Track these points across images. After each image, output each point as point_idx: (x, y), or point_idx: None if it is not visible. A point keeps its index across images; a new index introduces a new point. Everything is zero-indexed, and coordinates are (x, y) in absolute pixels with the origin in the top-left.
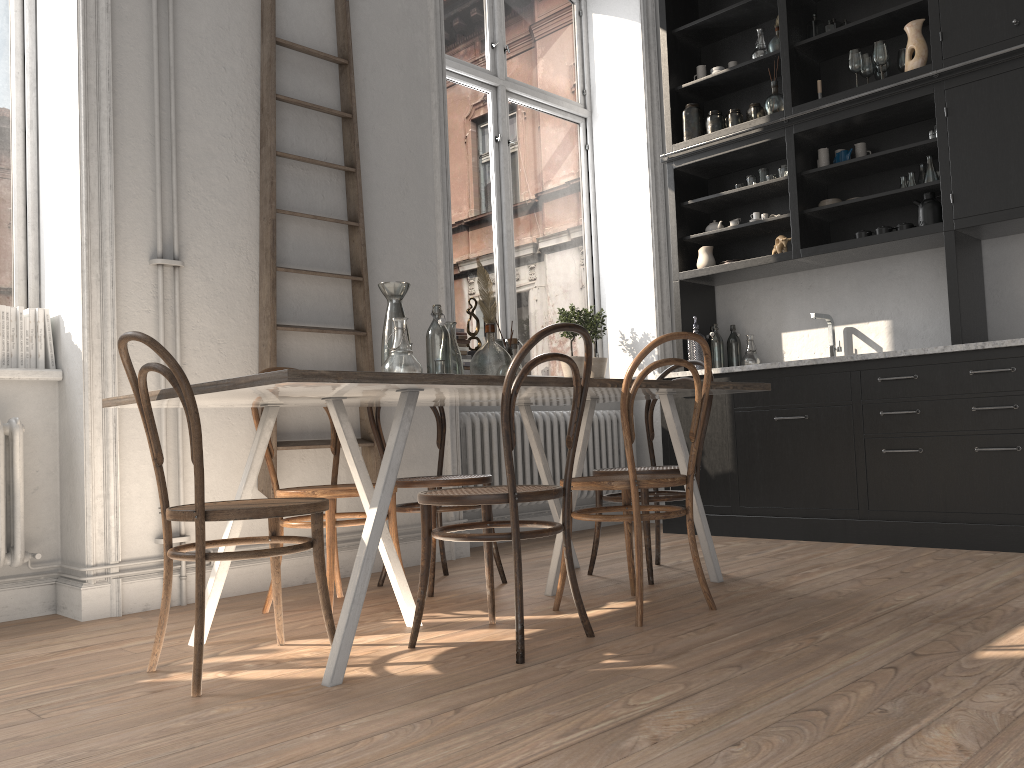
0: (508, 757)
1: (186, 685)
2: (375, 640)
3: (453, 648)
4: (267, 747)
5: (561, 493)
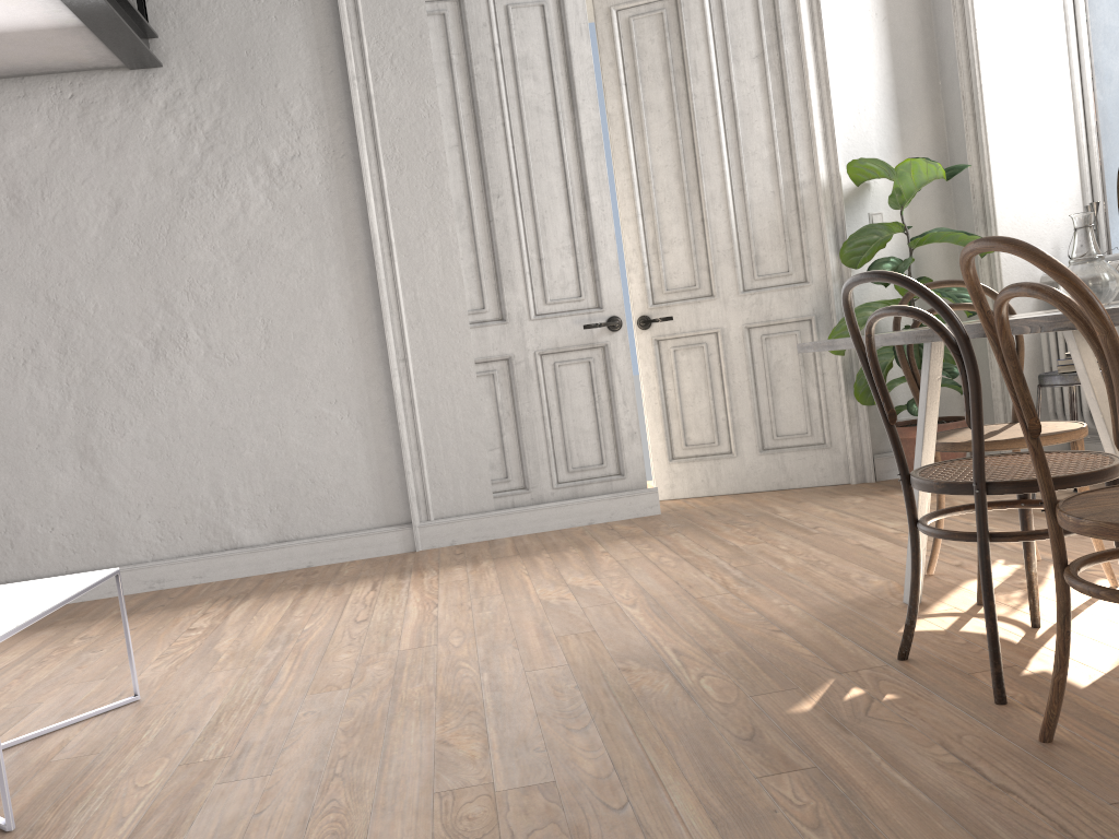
0: (662, 635)
1: (967, 570)
2: (1097, 615)
3: (1010, 641)
4: (773, 592)
5: (958, 490)
